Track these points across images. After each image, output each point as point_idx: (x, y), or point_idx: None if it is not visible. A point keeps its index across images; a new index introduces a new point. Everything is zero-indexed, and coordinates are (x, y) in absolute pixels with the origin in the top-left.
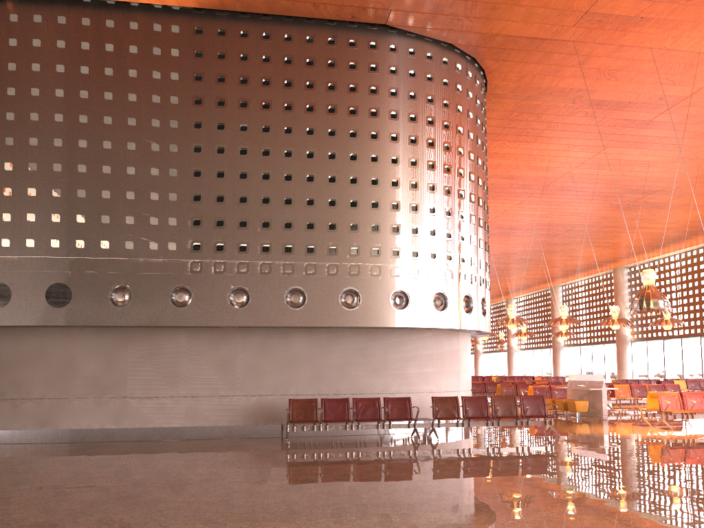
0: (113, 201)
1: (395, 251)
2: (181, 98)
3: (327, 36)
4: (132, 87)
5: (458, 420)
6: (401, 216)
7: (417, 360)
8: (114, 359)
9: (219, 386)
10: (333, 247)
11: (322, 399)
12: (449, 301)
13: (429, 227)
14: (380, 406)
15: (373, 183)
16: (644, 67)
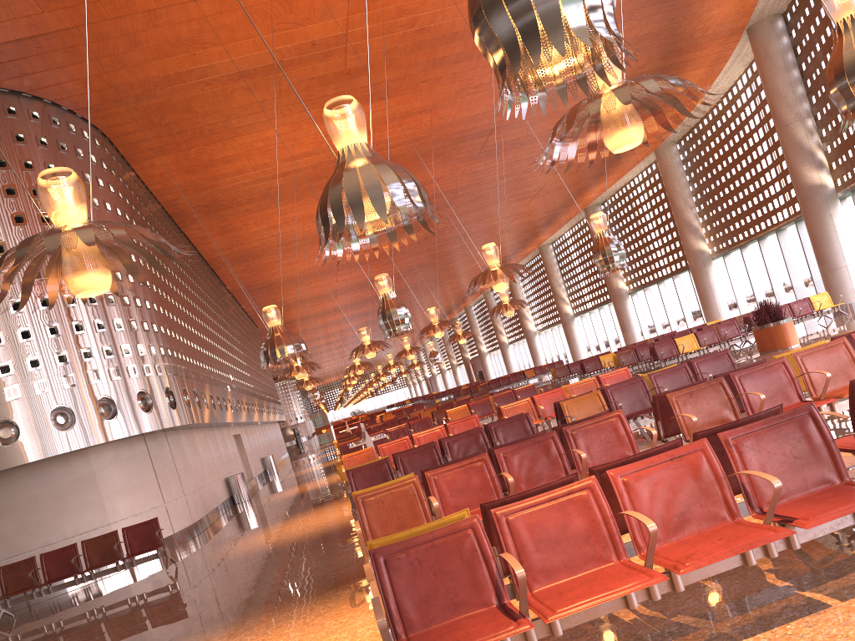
0: None
1: None
2: None
3: None
4: None
5: (32, 590)
6: None
7: (12, 512)
8: None
9: None
10: None
11: None
12: (22, 426)
13: None
14: None
15: None
16: (226, 21)
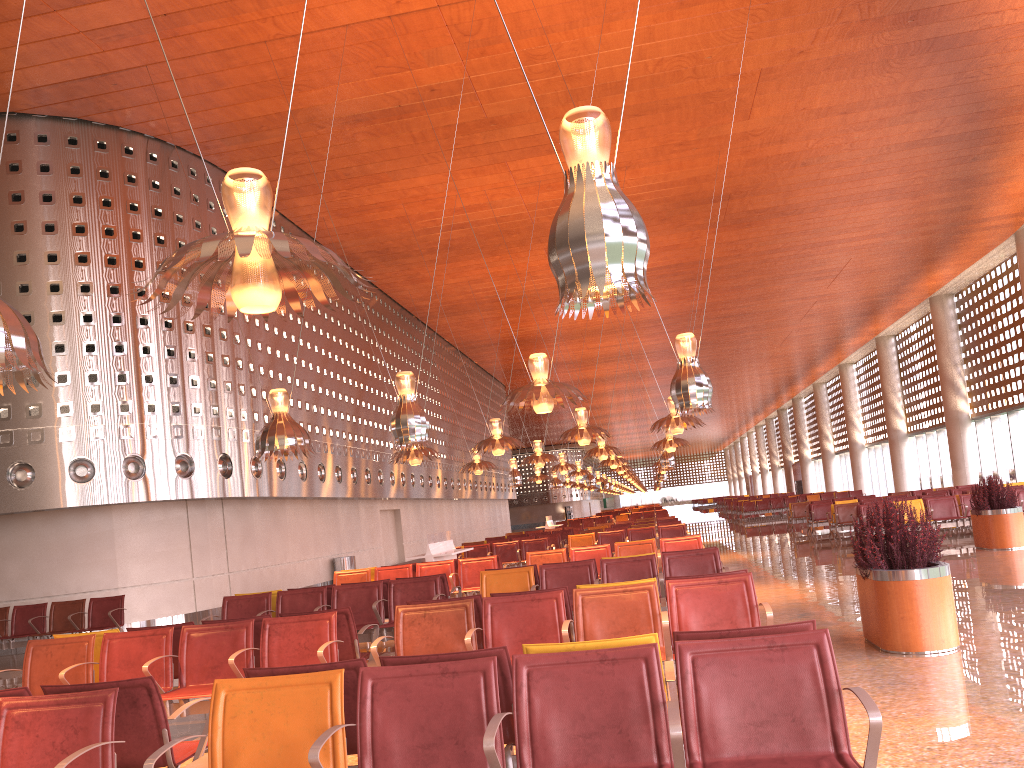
0: None
1: None
2: None
3: None
4: None
5: None
6: None
7: (21, 555)
8: None
9: None
10: None
11: None
12: (38, 472)
13: None
14: None
15: None
16: (312, 63)
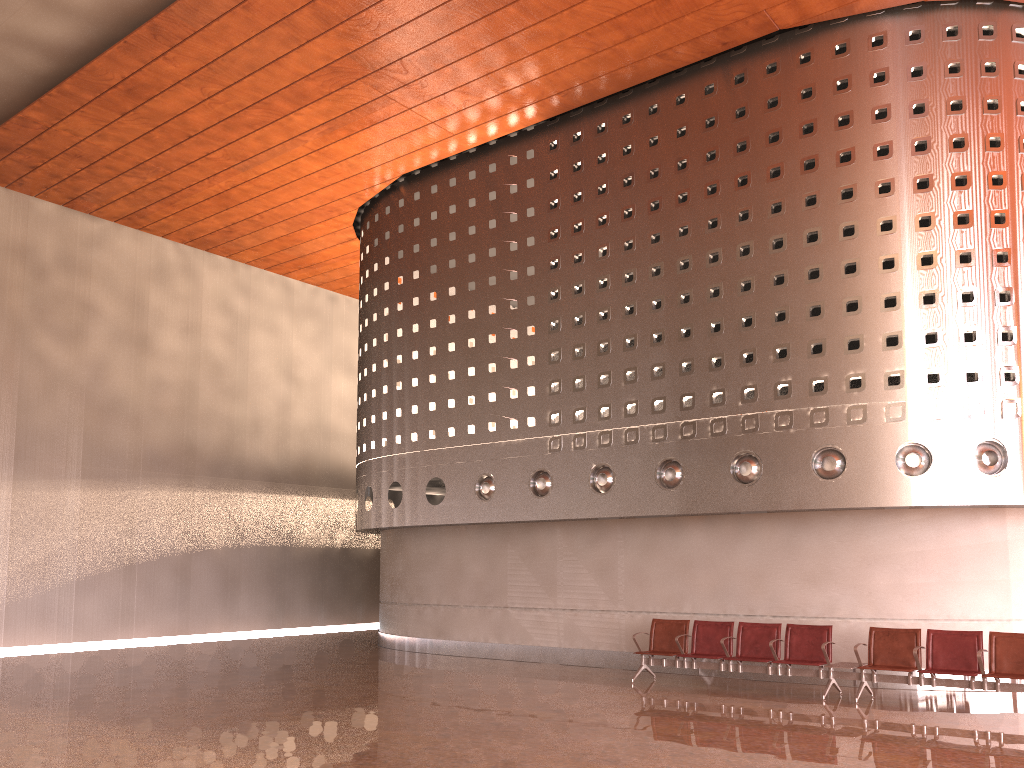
0: (477, 378)
1: (817, 385)
2: (537, 237)
3: (703, 85)
4: (491, 240)
5: (908, 672)
6: (827, 324)
7: (891, 563)
8: (495, 562)
9: (599, 597)
10: (717, 394)
11: (696, 621)
12: (935, 457)
13: (884, 332)
14: (779, 638)
15: (777, 283)
16: None
